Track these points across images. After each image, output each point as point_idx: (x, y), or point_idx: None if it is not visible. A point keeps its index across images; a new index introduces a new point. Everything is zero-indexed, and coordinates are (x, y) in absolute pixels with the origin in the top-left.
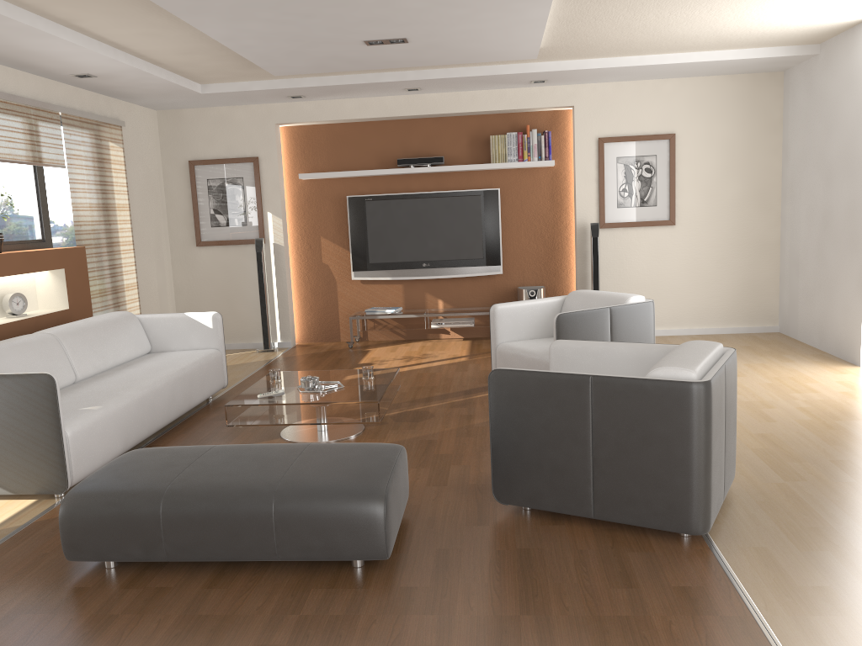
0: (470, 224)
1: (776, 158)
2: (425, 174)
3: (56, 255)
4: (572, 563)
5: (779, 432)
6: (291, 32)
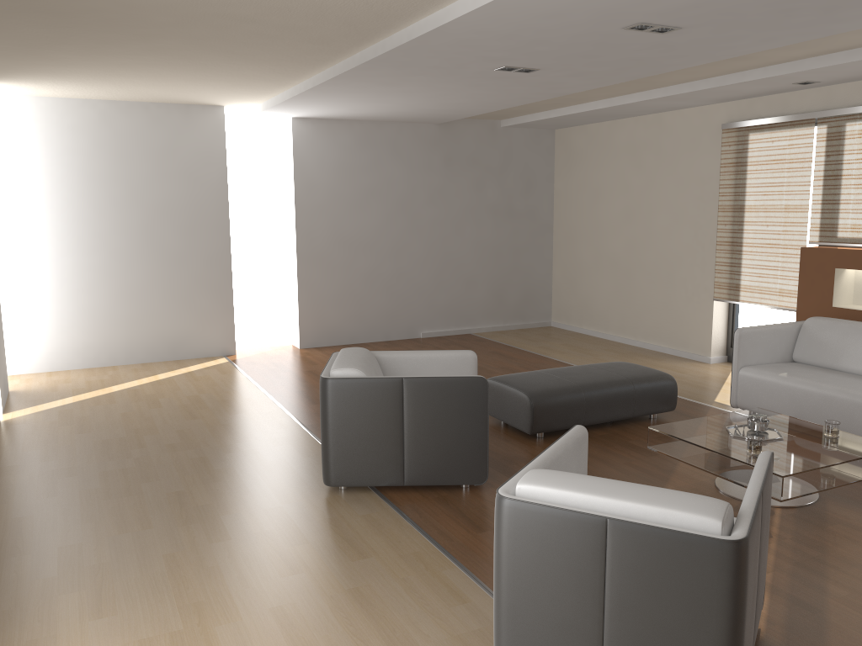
0: None
1: None
2: None
3: None
4: None
5: (271, 580)
6: None
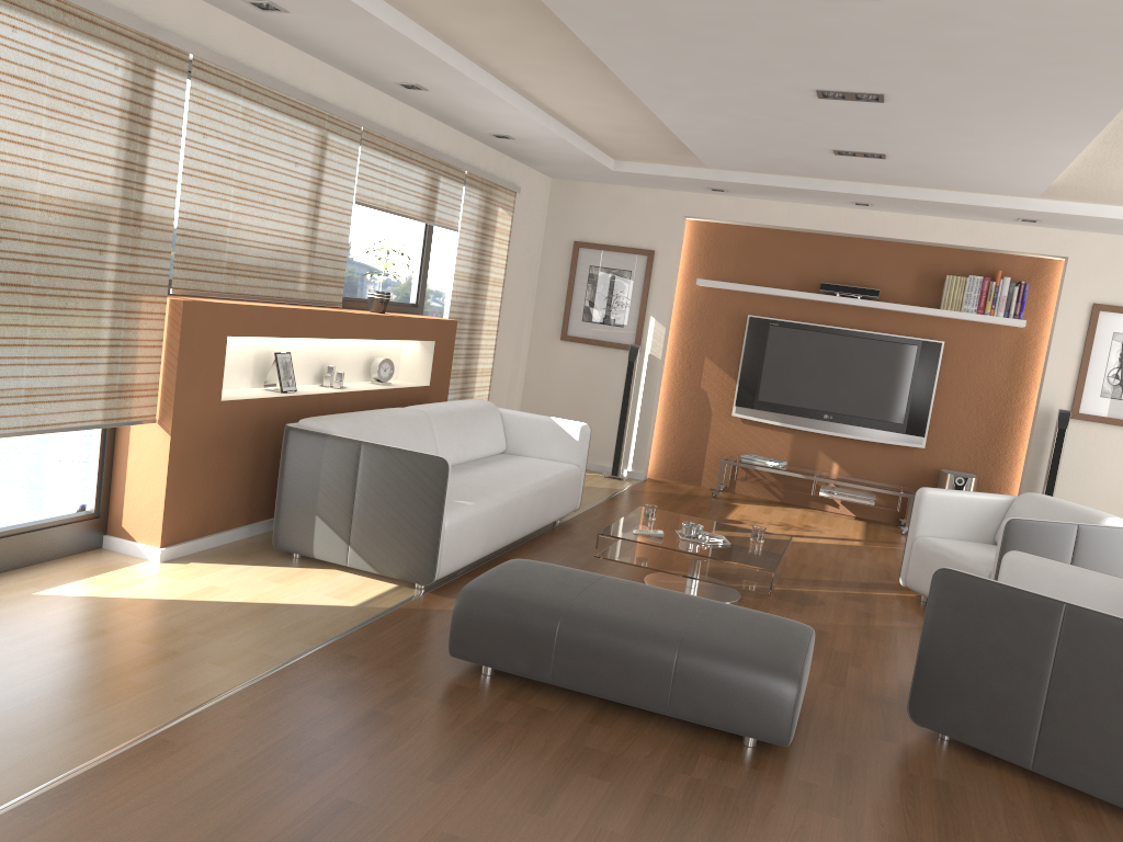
0: (896, 378)
1: None
2: (851, 307)
3: (431, 325)
4: (1000, 812)
5: None
6: (755, 130)
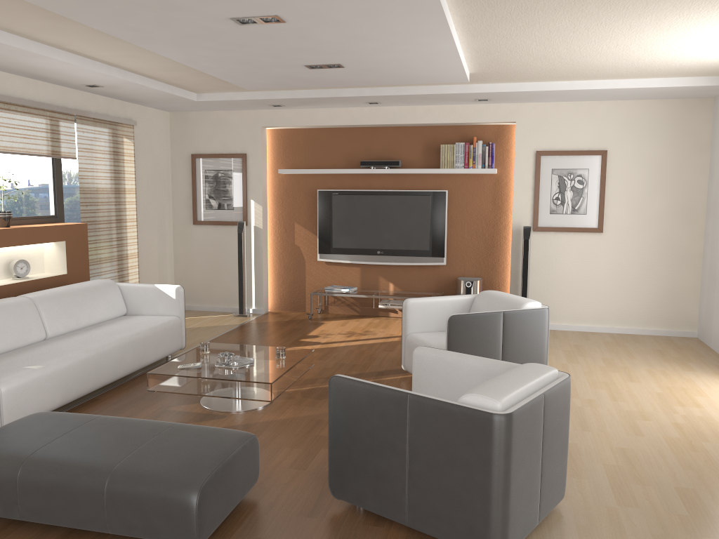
0: (420, 219)
1: (703, 177)
2: (384, 174)
3: (59, 230)
4: None
5: (640, 448)
6: (238, 57)
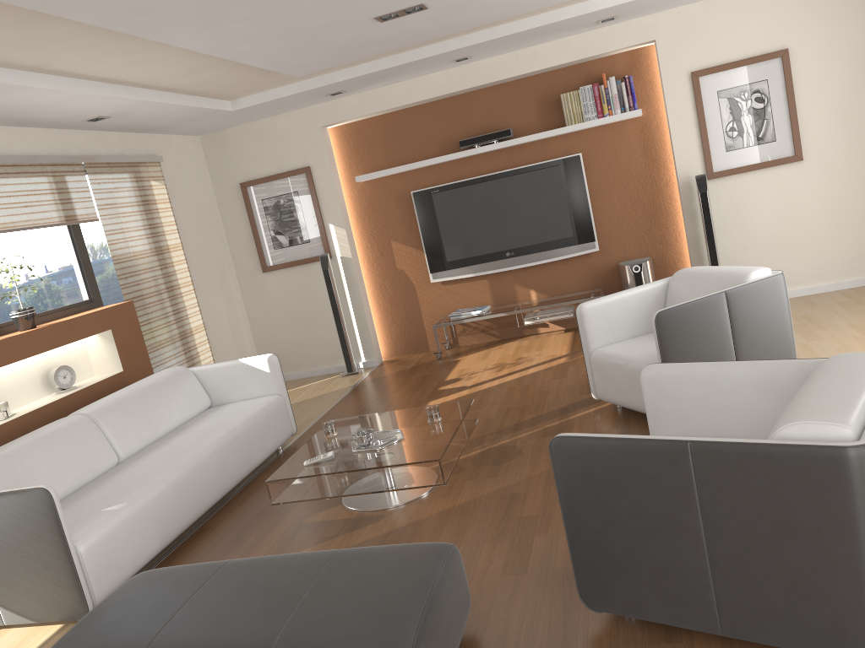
0: (553, 199)
1: None
2: (494, 152)
3: (99, 317)
4: None
5: None
6: (283, 26)
